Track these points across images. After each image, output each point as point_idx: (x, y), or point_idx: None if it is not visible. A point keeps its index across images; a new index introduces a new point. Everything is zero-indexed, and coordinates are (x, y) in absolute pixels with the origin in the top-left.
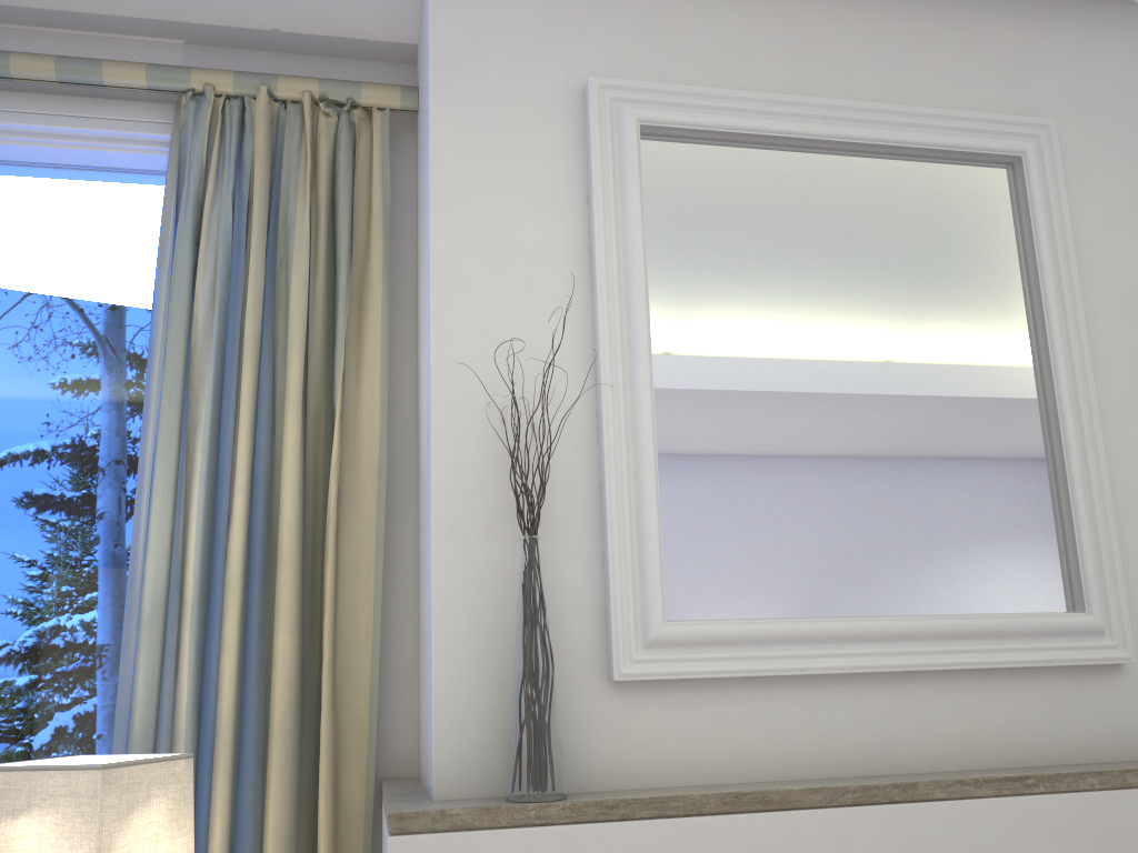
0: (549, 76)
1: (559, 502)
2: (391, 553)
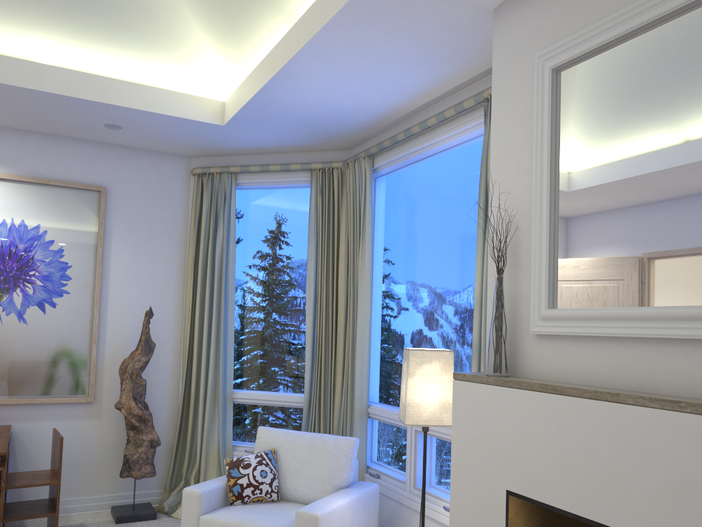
0: (528, 59)
1: (523, 258)
2: None
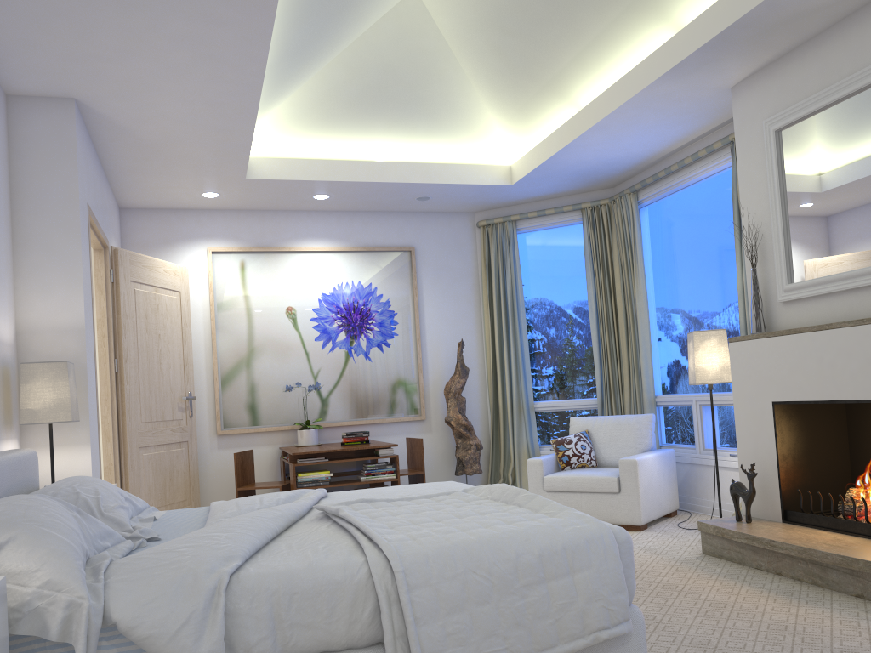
0: (758, 123)
1: (769, 255)
2: None
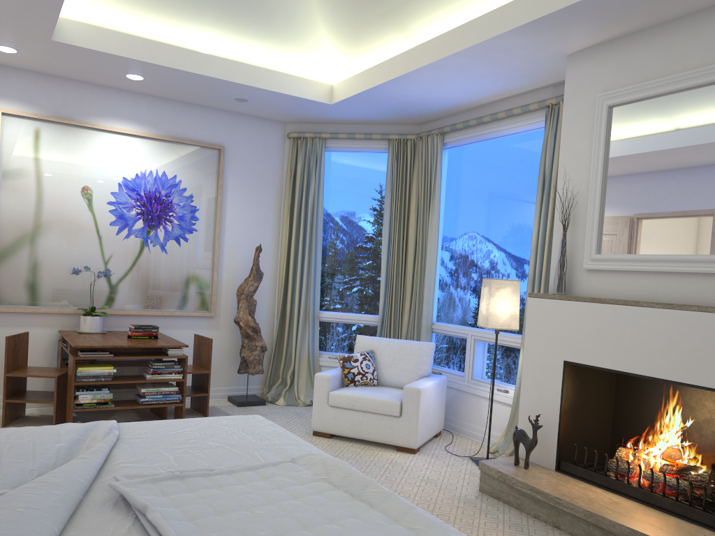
0: (591, 95)
1: (580, 222)
2: None
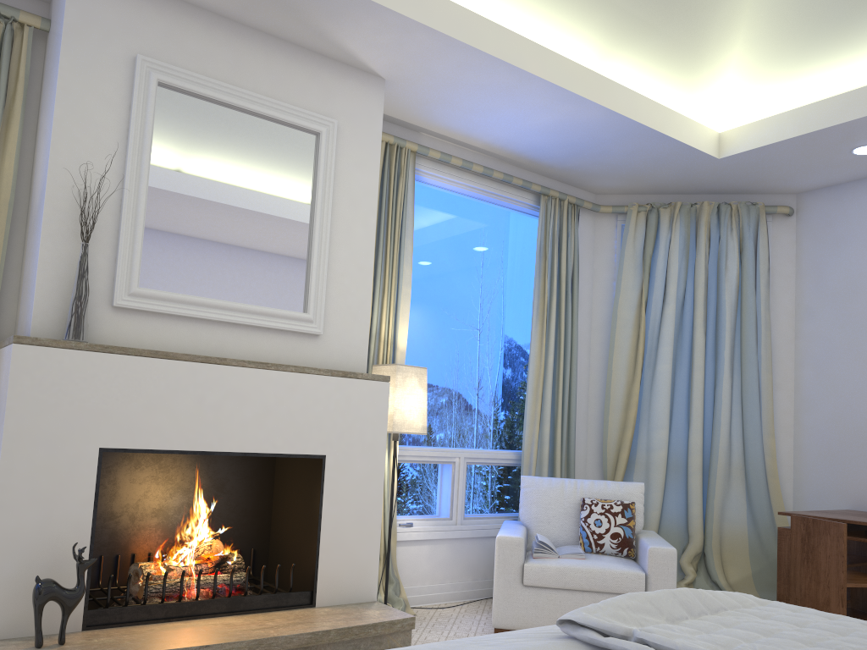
0: (120, 47)
1: (100, 233)
2: (10, 244)
